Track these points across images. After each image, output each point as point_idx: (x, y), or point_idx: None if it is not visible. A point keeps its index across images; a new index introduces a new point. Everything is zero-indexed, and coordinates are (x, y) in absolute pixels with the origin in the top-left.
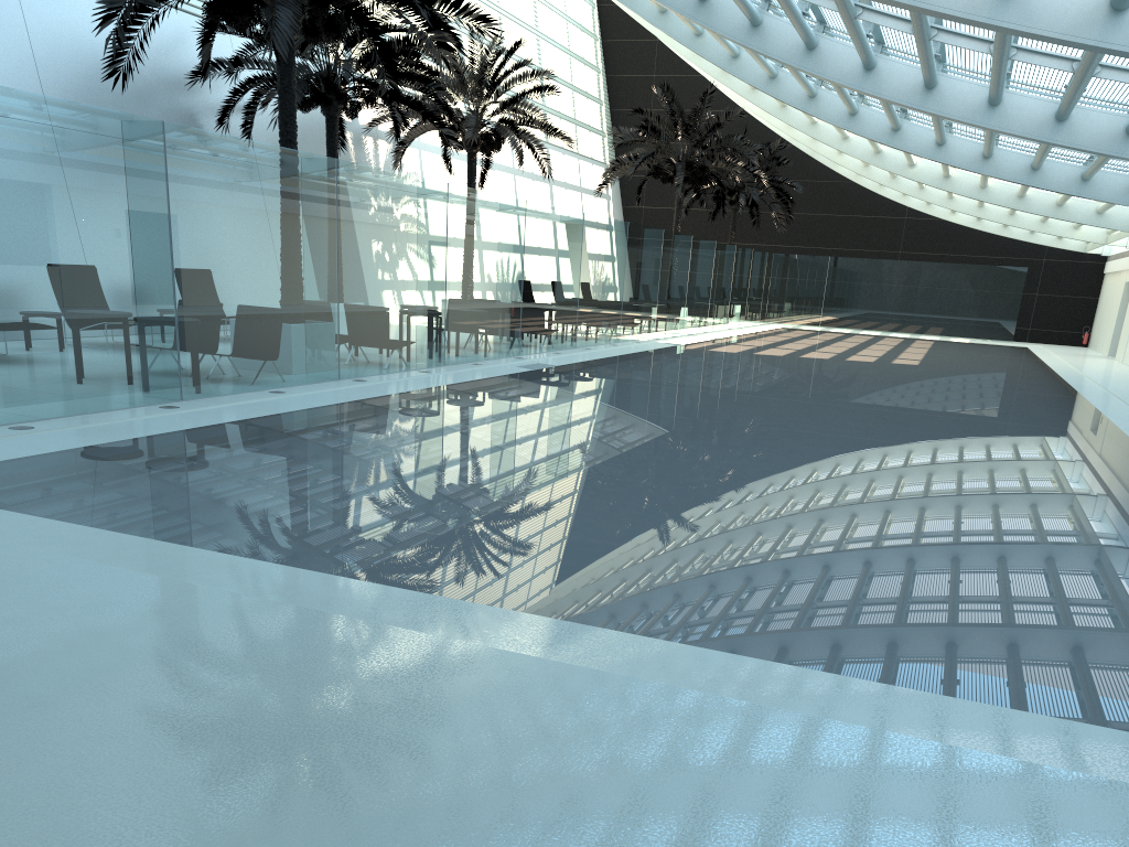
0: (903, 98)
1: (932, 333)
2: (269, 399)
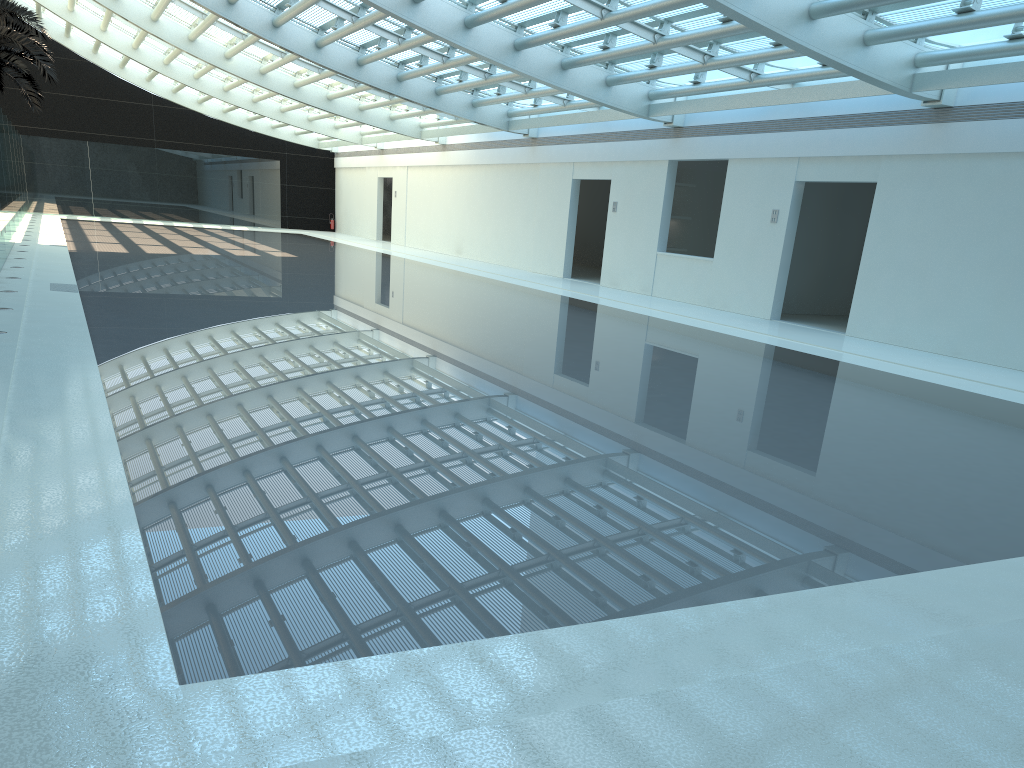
0: (395, 8)
1: (210, 222)
2: (18, 379)
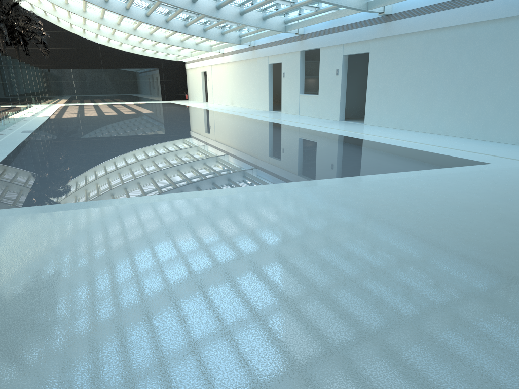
0: None
1: (129, 101)
2: None
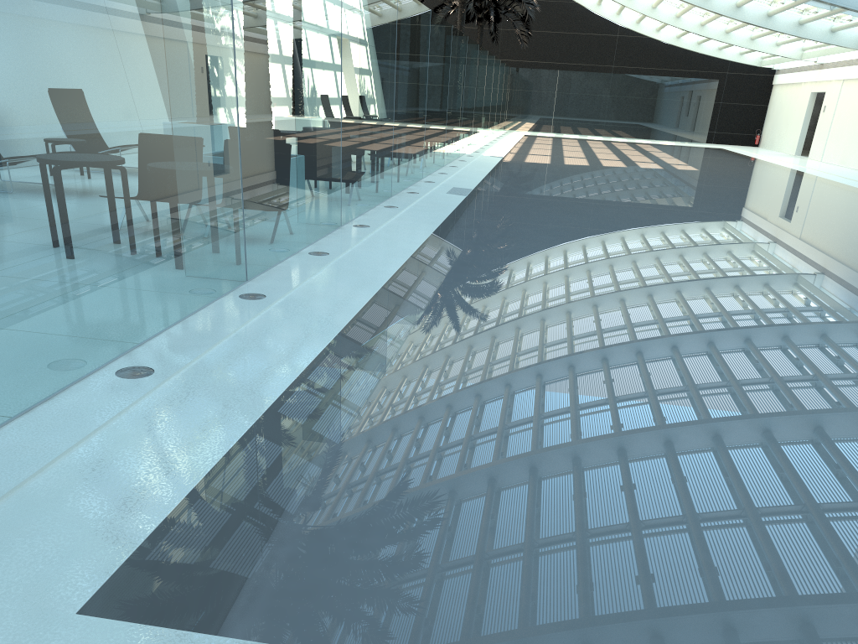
0: None
1: (642, 137)
2: (330, 267)
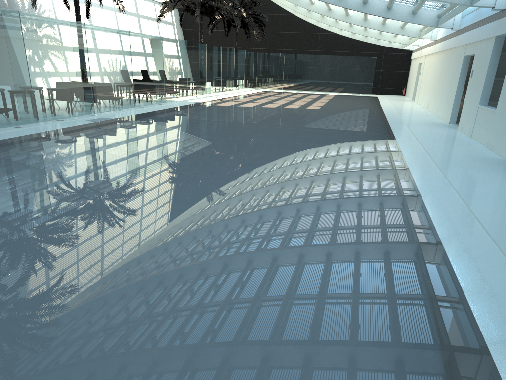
0: None
1: (334, 91)
2: None
